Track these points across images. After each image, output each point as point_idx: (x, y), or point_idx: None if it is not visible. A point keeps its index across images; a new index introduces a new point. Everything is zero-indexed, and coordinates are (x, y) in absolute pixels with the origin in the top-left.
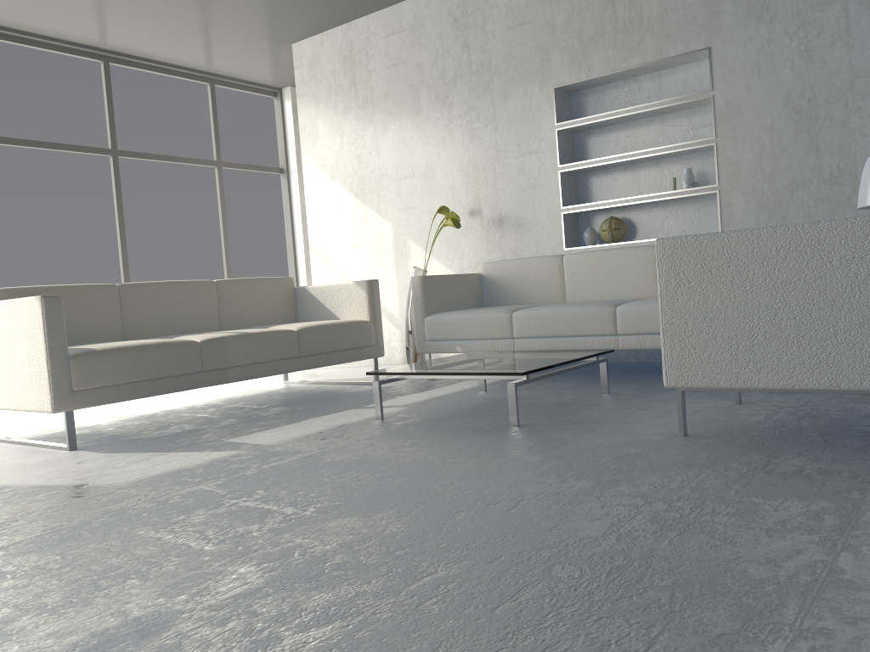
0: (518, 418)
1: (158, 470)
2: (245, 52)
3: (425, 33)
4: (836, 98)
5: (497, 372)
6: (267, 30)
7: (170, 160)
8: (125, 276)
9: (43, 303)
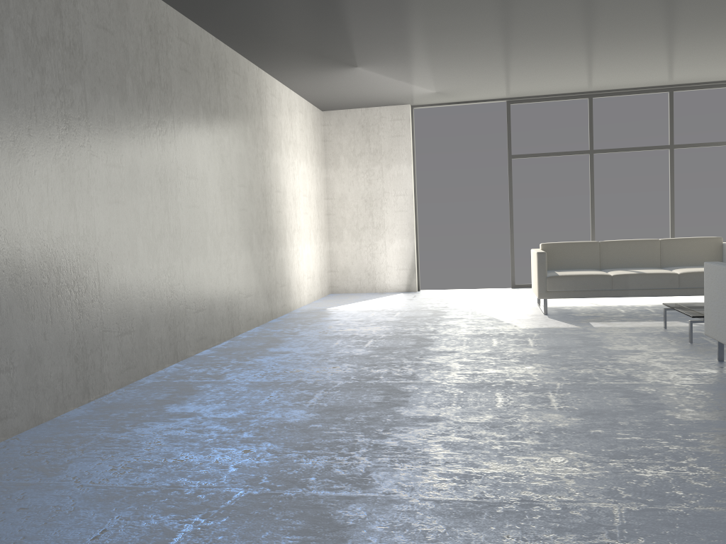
0: (691, 338)
1: (542, 326)
2: None
3: None
4: None
5: (687, 314)
6: None
7: (712, 145)
8: (671, 221)
9: (537, 255)
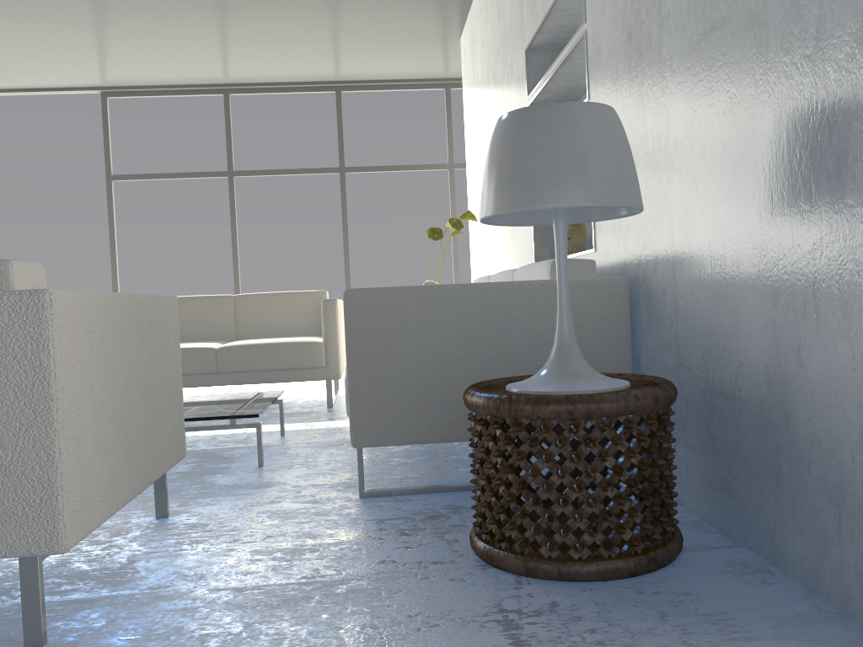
0: None
1: None
2: (435, 55)
3: (488, 5)
4: (652, 4)
5: None
6: (416, 35)
7: (396, 169)
8: (346, 277)
9: None
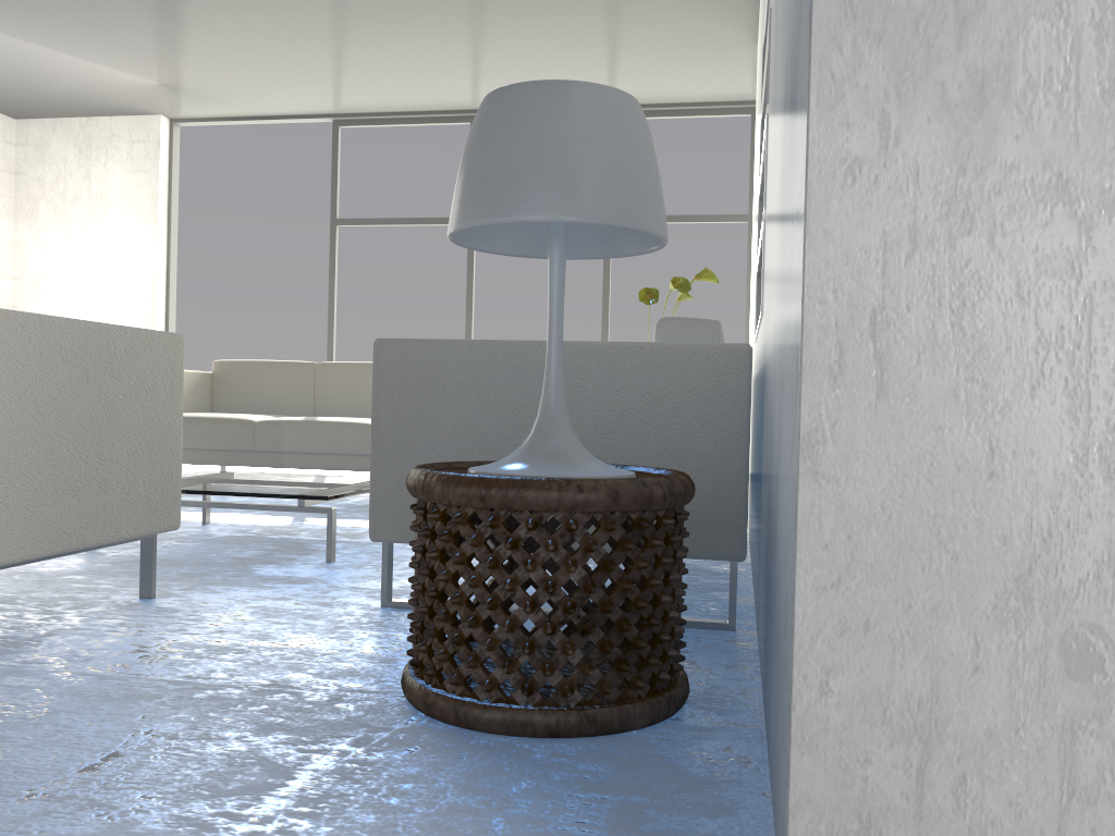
0: None
1: None
2: (730, 69)
3: None
4: None
5: None
6: (697, 41)
7: (678, 220)
8: None
9: None
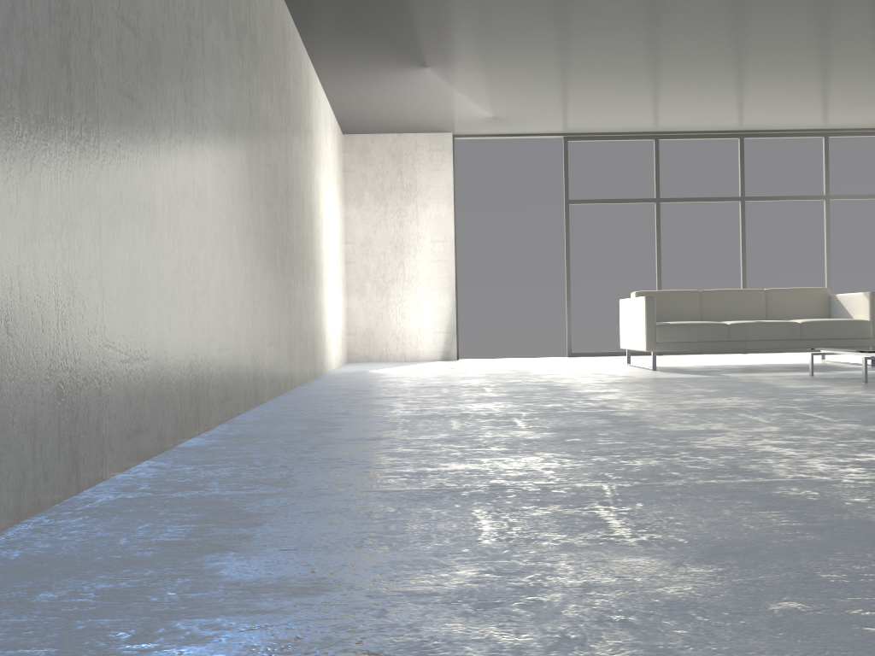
0: (866, 377)
1: (671, 377)
2: (844, 114)
3: None
4: None
5: (858, 350)
6: (852, 101)
7: (784, 199)
8: (742, 282)
9: (645, 299)
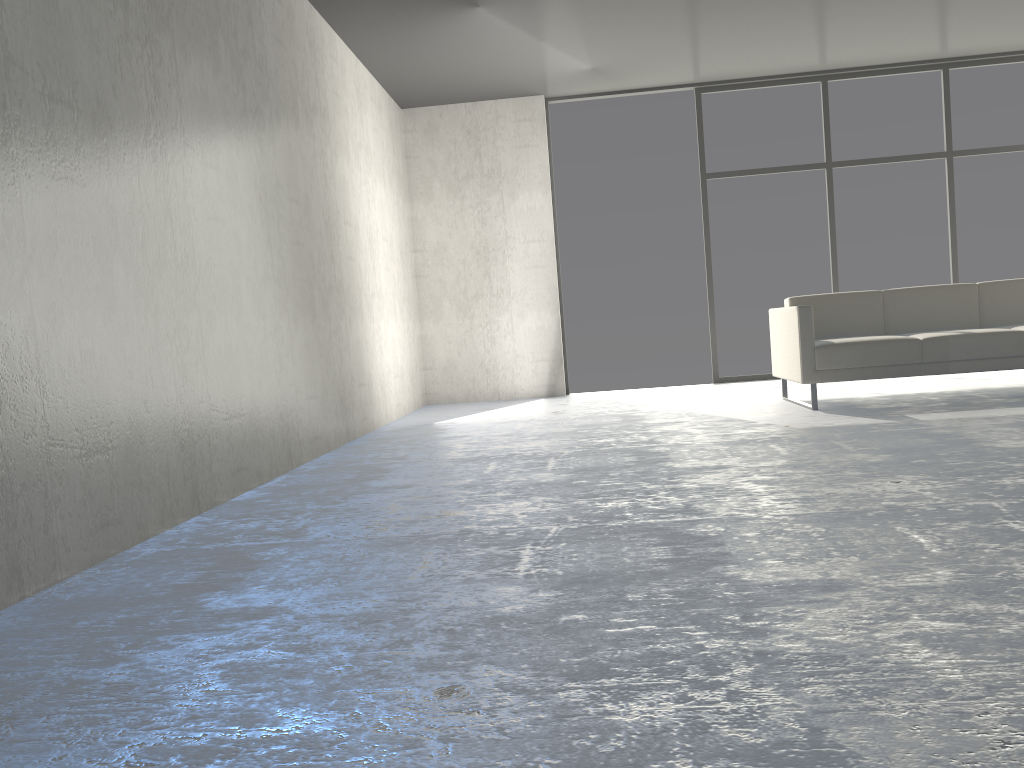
0: None
1: (832, 424)
2: None
3: None
4: None
5: None
6: None
7: (1010, 150)
8: (953, 270)
9: (798, 311)
